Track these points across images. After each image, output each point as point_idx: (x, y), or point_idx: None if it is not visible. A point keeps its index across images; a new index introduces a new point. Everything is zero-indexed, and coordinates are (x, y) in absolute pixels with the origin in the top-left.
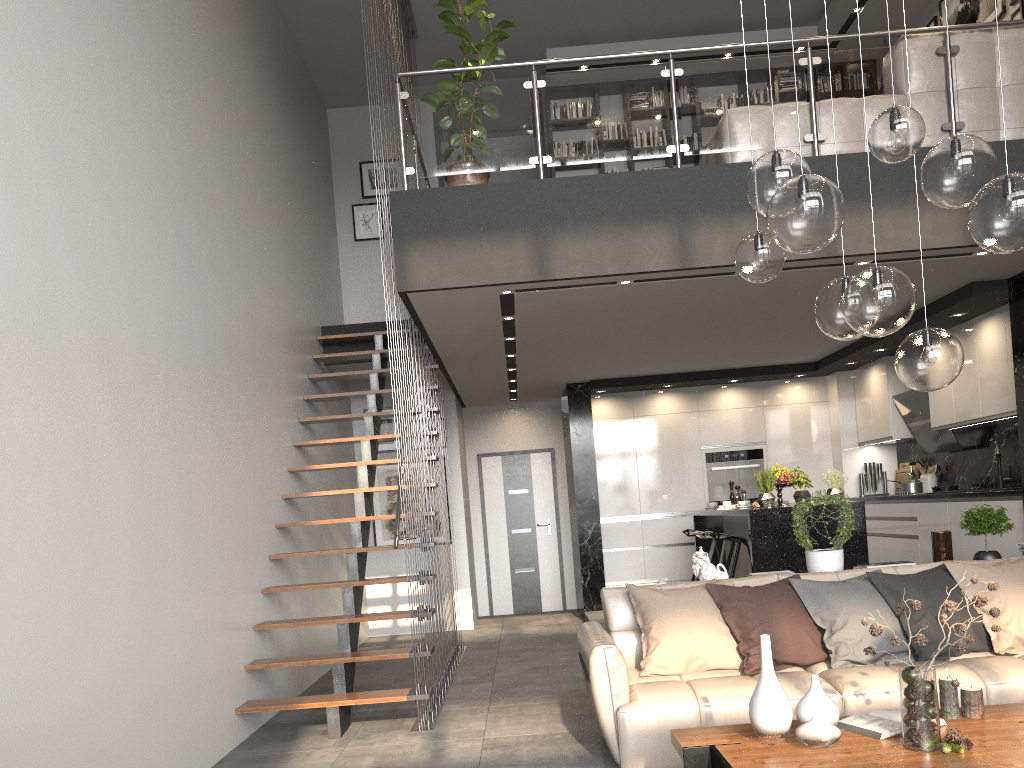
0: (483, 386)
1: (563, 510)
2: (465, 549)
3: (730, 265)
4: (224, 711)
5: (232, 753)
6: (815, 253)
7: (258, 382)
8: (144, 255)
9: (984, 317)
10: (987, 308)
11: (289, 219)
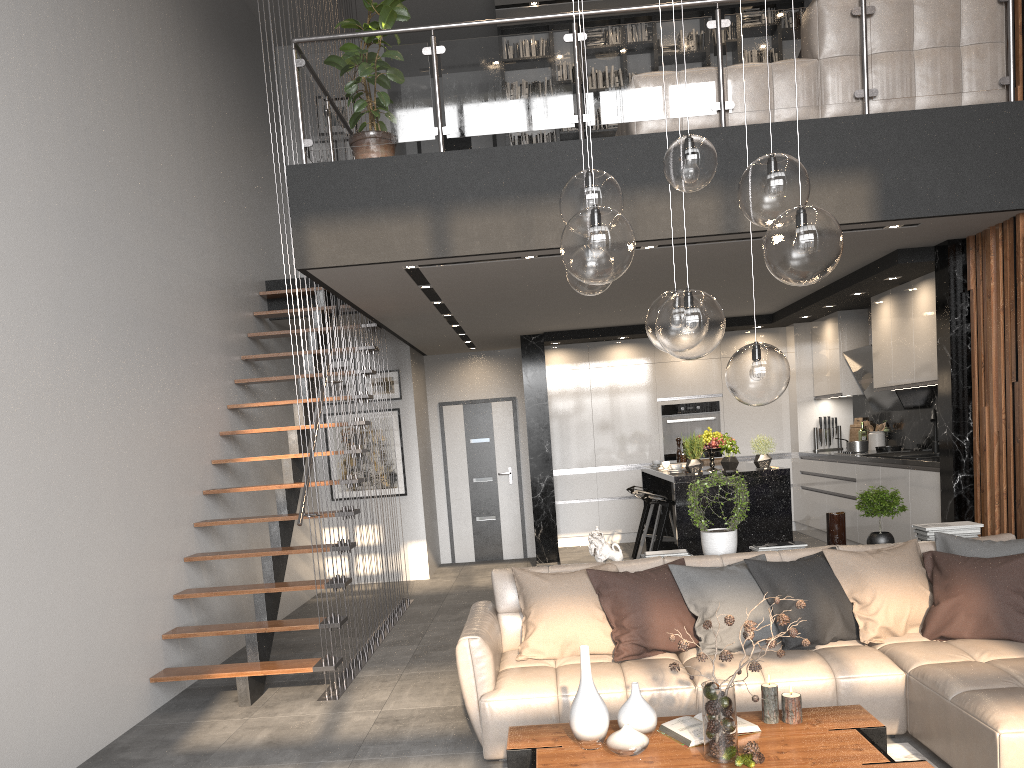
0: (434, 339)
1: (524, 459)
2: (420, 501)
3: None
4: (135, 682)
5: (144, 721)
6: (717, 229)
7: (179, 351)
8: (24, 243)
9: (920, 280)
10: (920, 272)
11: (222, 174)
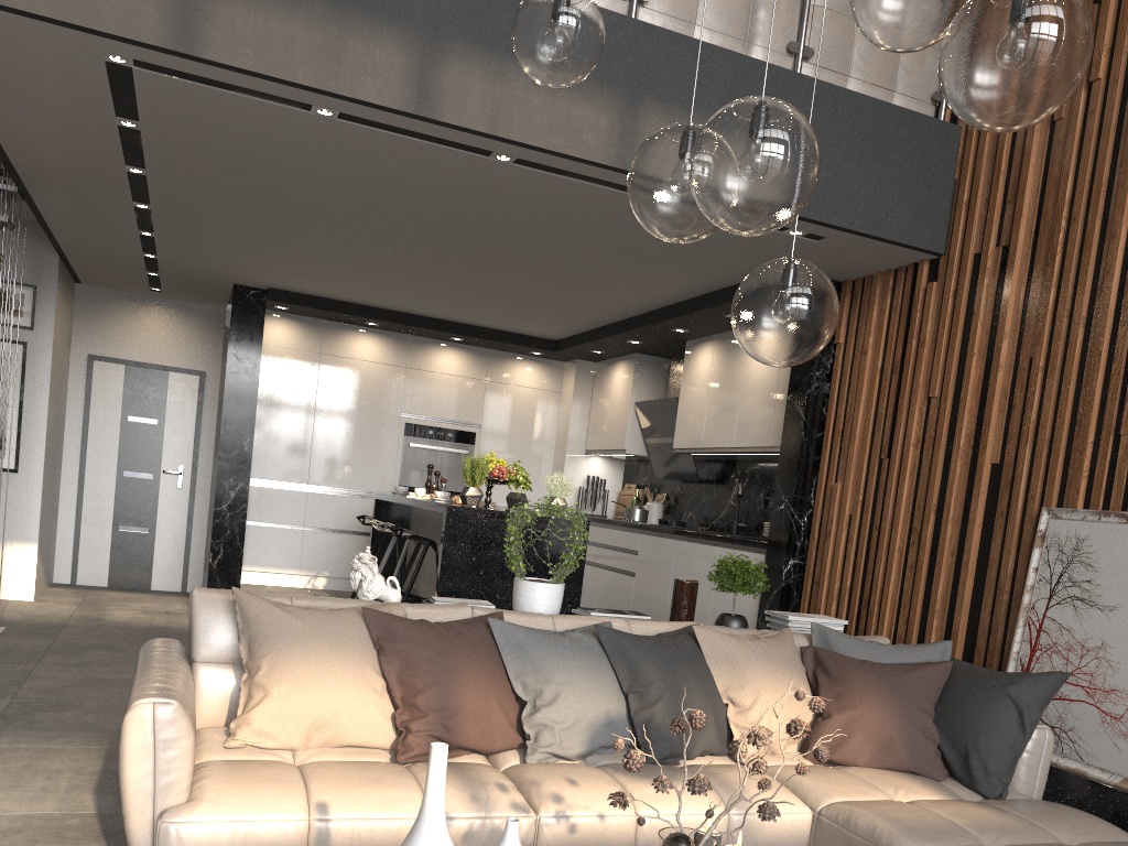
0: (104, 252)
1: (205, 459)
2: (39, 485)
3: (488, 135)
4: None
5: None
6: (606, 158)
7: None
8: None
9: None
10: None
11: None
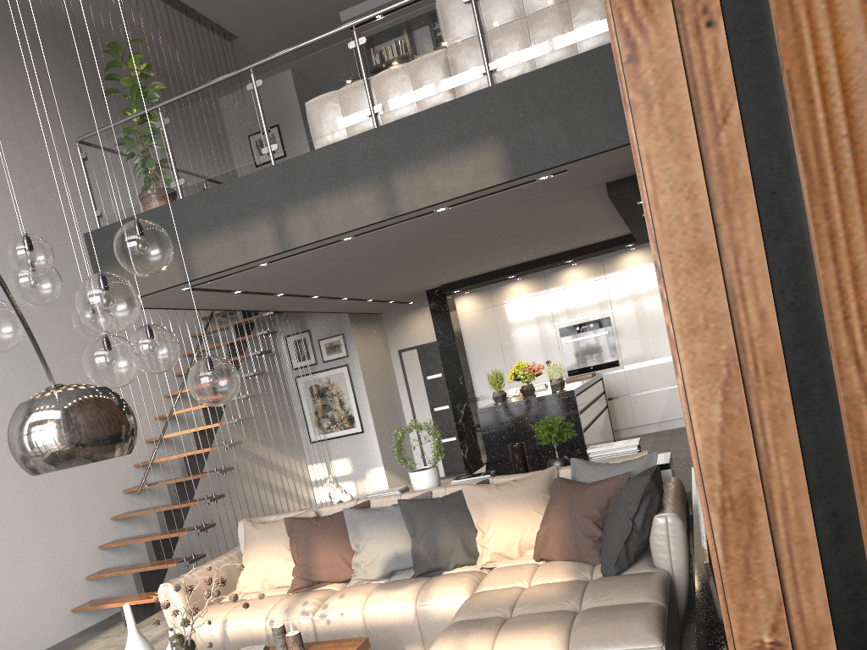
0: (355, 307)
1: None
2: (375, 436)
3: (319, 240)
4: (54, 614)
5: (63, 641)
6: (381, 217)
7: None
8: None
9: None
10: None
11: None
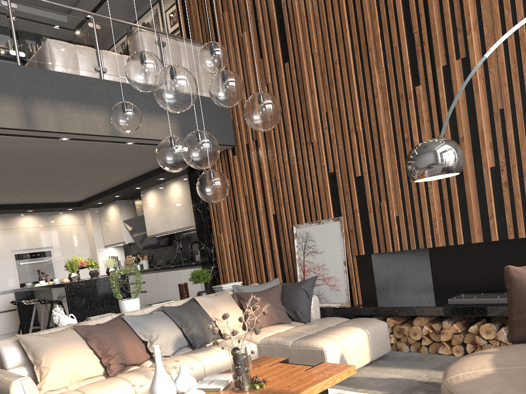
0: None
1: None
2: None
3: (59, 132)
4: None
5: None
6: (108, 133)
7: None
8: None
9: (172, 181)
10: (174, 176)
11: None
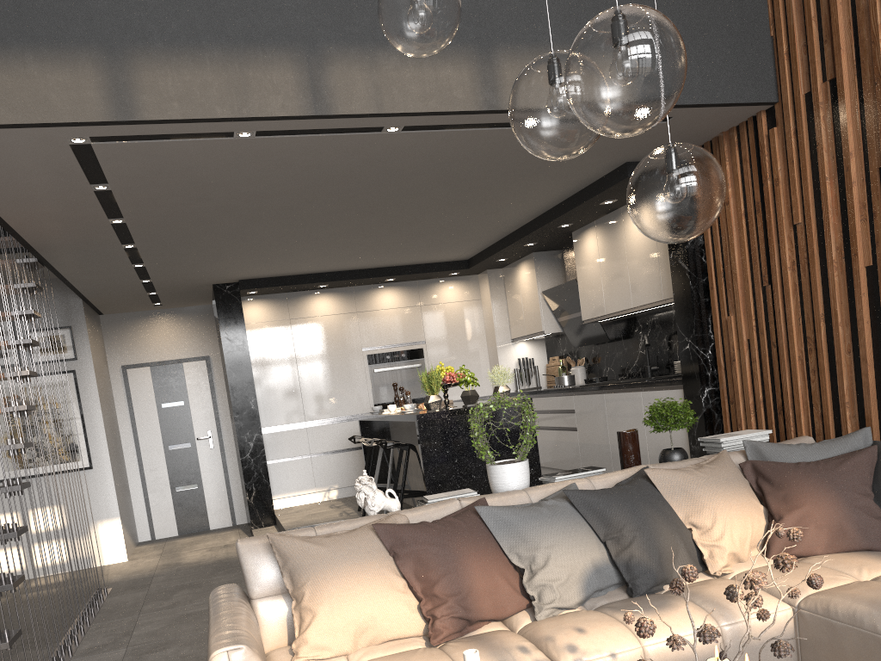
0: (112, 288)
1: (225, 421)
2: (110, 473)
3: (376, 115)
4: None
5: None
6: (476, 105)
7: None
8: None
9: None
10: None
11: None
